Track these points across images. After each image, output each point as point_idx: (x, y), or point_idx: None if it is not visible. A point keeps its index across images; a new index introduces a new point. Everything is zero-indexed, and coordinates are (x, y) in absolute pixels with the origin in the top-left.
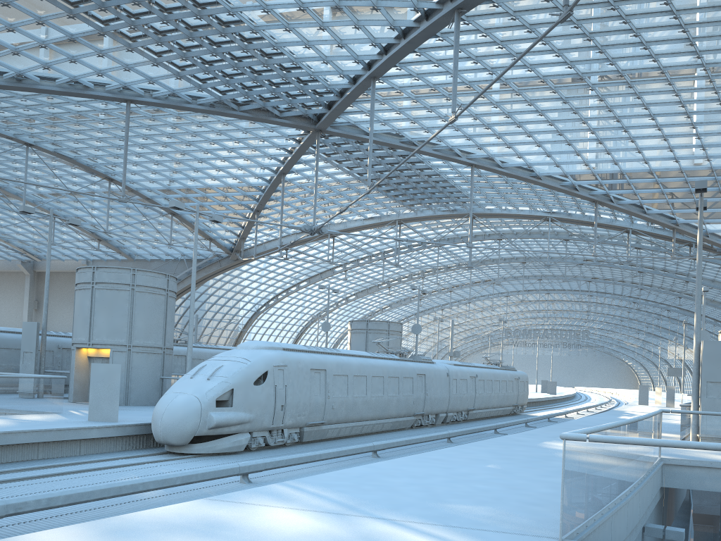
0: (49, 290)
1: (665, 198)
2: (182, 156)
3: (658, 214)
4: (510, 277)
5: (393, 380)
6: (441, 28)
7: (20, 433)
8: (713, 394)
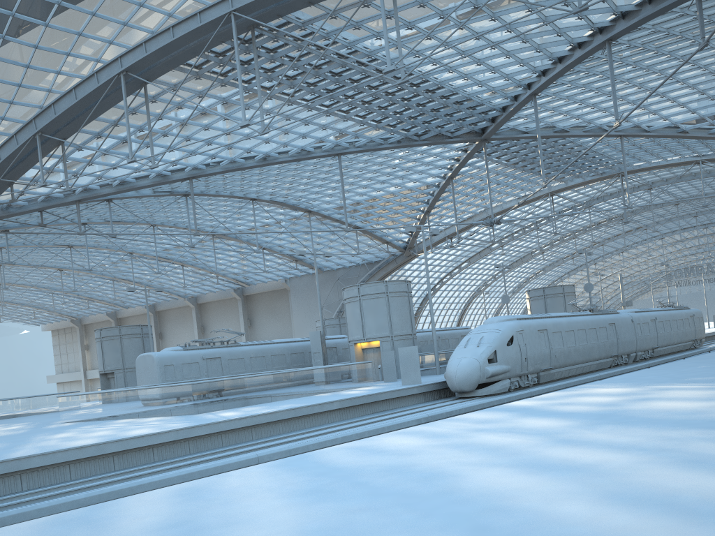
0: (257, 309)
1: None
2: (368, 182)
3: None
4: (662, 220)
5: (592, 331)
6: (593, 53)
7: (382, 393)
8: None
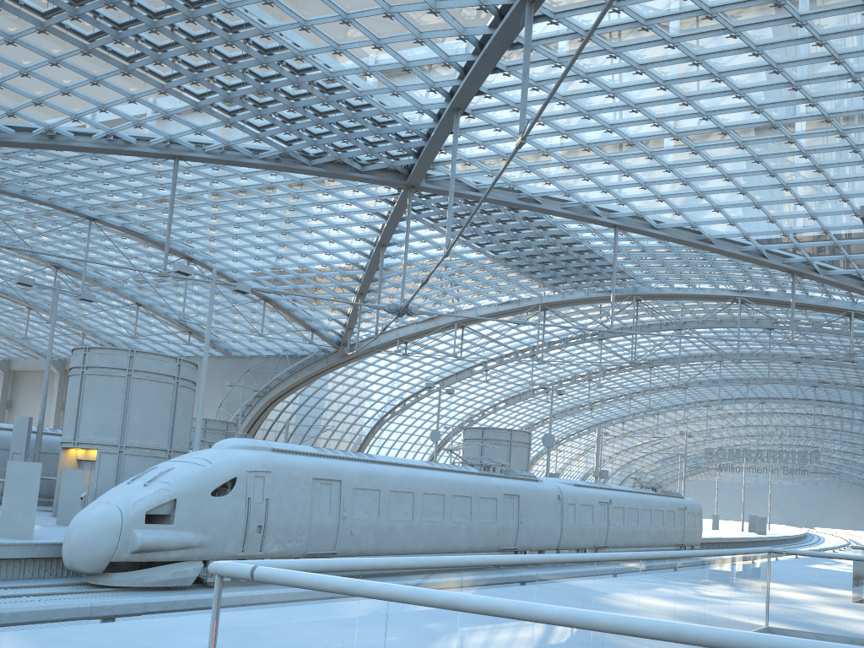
0: None
1: None
2: (263, 228)
3: None
4: (707, 380)
5: (461, 501)
6: (518, 30)
7: None
8: None
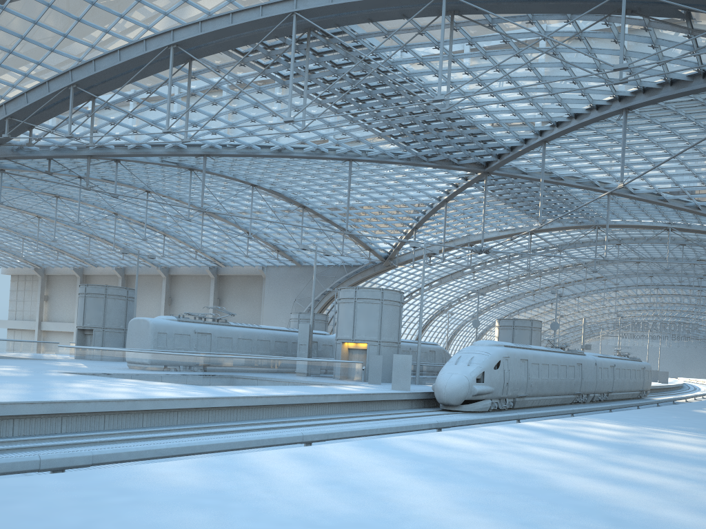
0: (228, 290)
1: None
2: (367, 190)
3: None
4: (621, 274)
5: (563, 368)
6: (608, 117)
7: (377, 394)
8: None
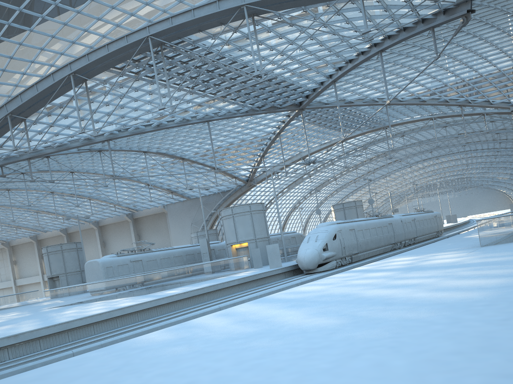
0: (143, 227)
1: (501, 93)
2: (223, 138)
3: (500, 102)
4: (410, 155)
5: (379, 228)
6: (371, 58)
7: (261, 273)
8: None
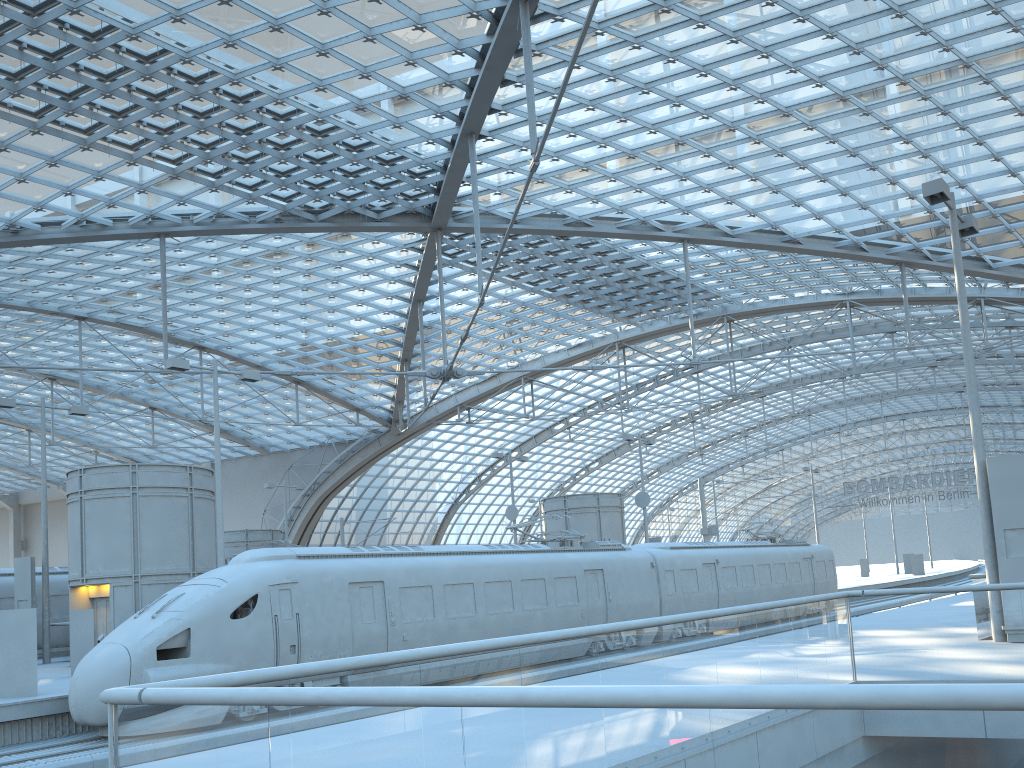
0: None
1: (1016, 238)
2: (279, 300)
3: (1014, 266)
4: (832, 402)
5: (533, 585)
6: (518, 34)
7: None
8: (1019, 551)
